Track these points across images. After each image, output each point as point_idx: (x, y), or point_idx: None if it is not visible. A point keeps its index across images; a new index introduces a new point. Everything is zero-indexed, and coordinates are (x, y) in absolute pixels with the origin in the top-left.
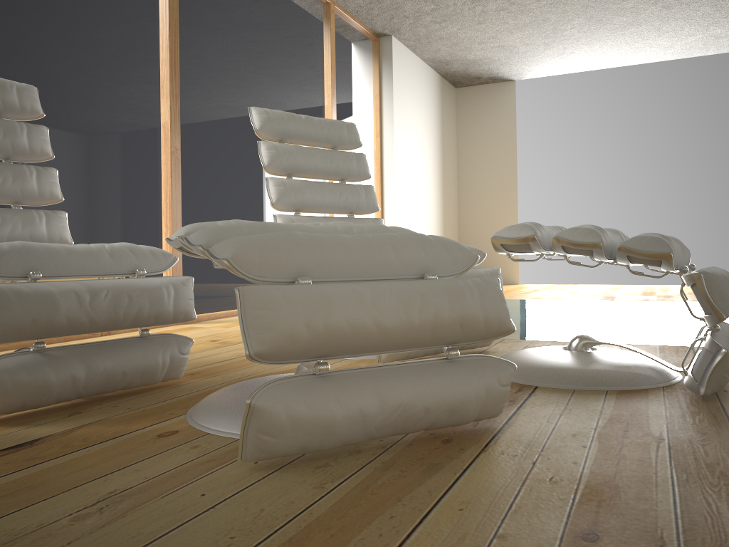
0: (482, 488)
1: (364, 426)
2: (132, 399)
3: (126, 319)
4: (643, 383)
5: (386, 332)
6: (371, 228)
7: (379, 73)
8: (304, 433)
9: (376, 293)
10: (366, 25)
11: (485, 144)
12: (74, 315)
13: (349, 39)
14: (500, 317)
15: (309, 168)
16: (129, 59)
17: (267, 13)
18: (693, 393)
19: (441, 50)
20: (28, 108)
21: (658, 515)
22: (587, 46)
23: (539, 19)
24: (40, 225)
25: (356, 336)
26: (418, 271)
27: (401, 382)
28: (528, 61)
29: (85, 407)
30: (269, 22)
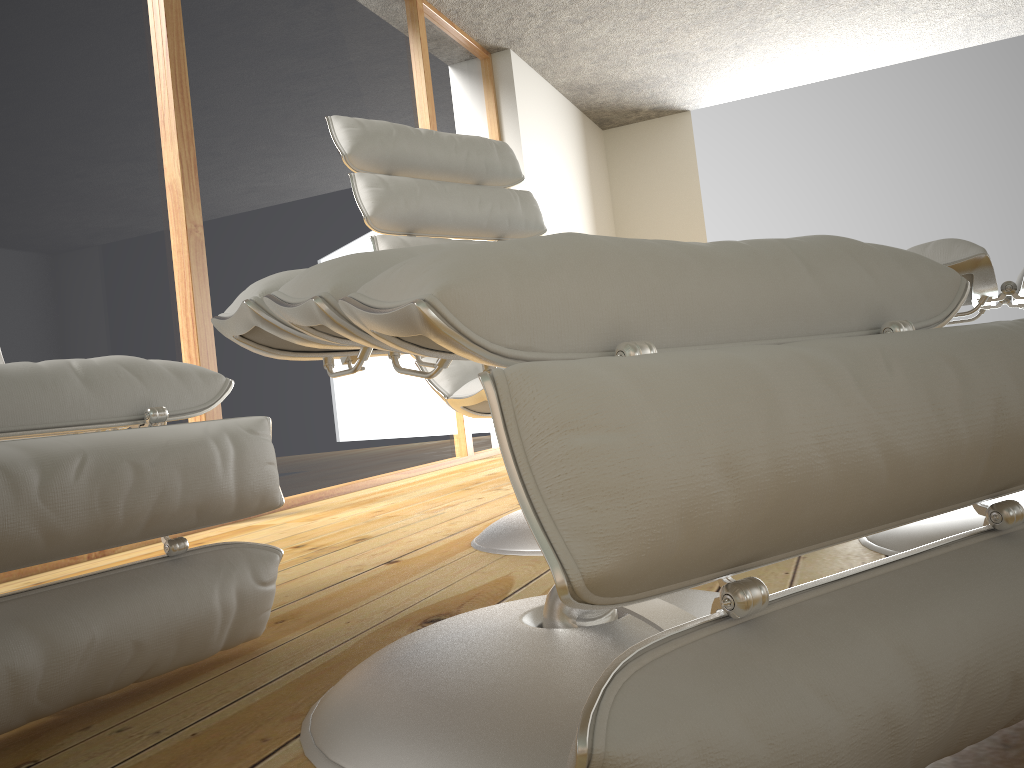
0: None
1: (893, 761)
2: (162, 702)
3: (132, 520)
4: None
5: (905, 470)
6: None
7: (495, 108)
8: None
9: (857, 362)
10: (471, 34)
11: (655, 209)
12: (2, 524)
13: (449, 55)
14: None
15: (444, 217)
16: (101, 73)
17: (323, 10)
18: None
19: (583, 68)
20: None
21: None
22: (798, 46)
23: (732, 5)
24: None
25: (842, 490)
26: (864, 320)
27: (944, 609)
28: (711, 77)
29: (50, 740)
30: (327, 23)
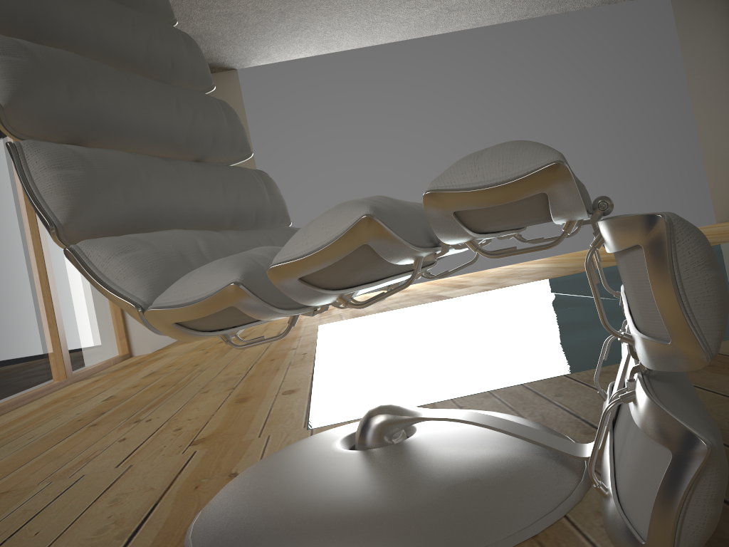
0: None
1: None
2: None
3: None
4: None
5: None
6: None
7: None
8: None
9: None
10: None
11: None
12: None
13: None
14: None
15: (83, 33)
16: None
17: None
18: None
19: None
20: None
21: None
22: (326, 18)
23: None
24: None
25: None
26: None
27: None
28: (257, 39)
29: None
30: None
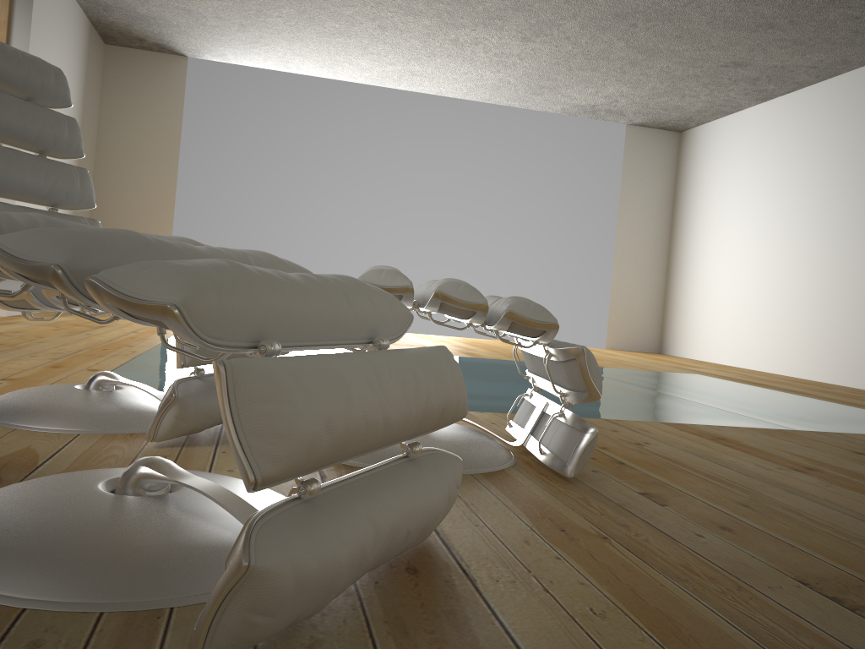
0: (552, 642)
1: (358, 571)
2: None
3: None
4: (498, 463)
5: (389, 429)
6: (270, 260)
7: None
8: (305, 599)
9: (379, 371)
10: None
11: (139, 129)
12: None
13: None
14: (465, 400)
15: None
16: None
17: None
18: (548, 473)
19: None
20: None
21: (739, 642)
22: (287, 43)
23: None
24: None
25: (365, 438)
26: (367, 334)
27: (387, 497)
28: (213, 39)
29: None
30: None
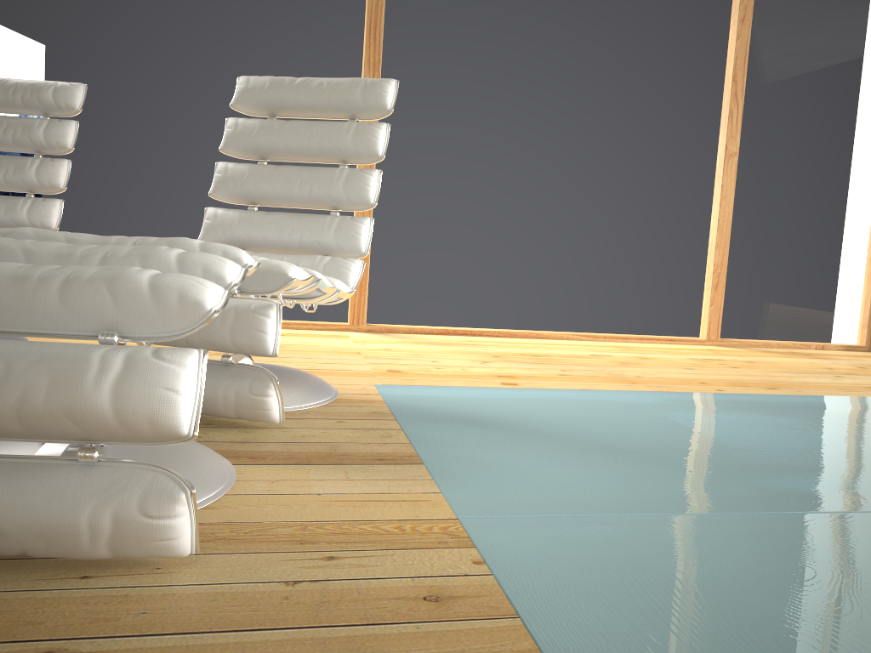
0: None
1: None
2: None
3: None
4: None
5: None
6: None
7: None
8: None
9: None
10: None
11: None
12: None
13: None
14: None
15: (278, 148)
16: (306, 32)
17: None
18: None
19: None
20: (62, 105)
21: None
22: None
23: None
24: (21, 211)
25: None
26: None
27: None
28: None
29: None
30: None
